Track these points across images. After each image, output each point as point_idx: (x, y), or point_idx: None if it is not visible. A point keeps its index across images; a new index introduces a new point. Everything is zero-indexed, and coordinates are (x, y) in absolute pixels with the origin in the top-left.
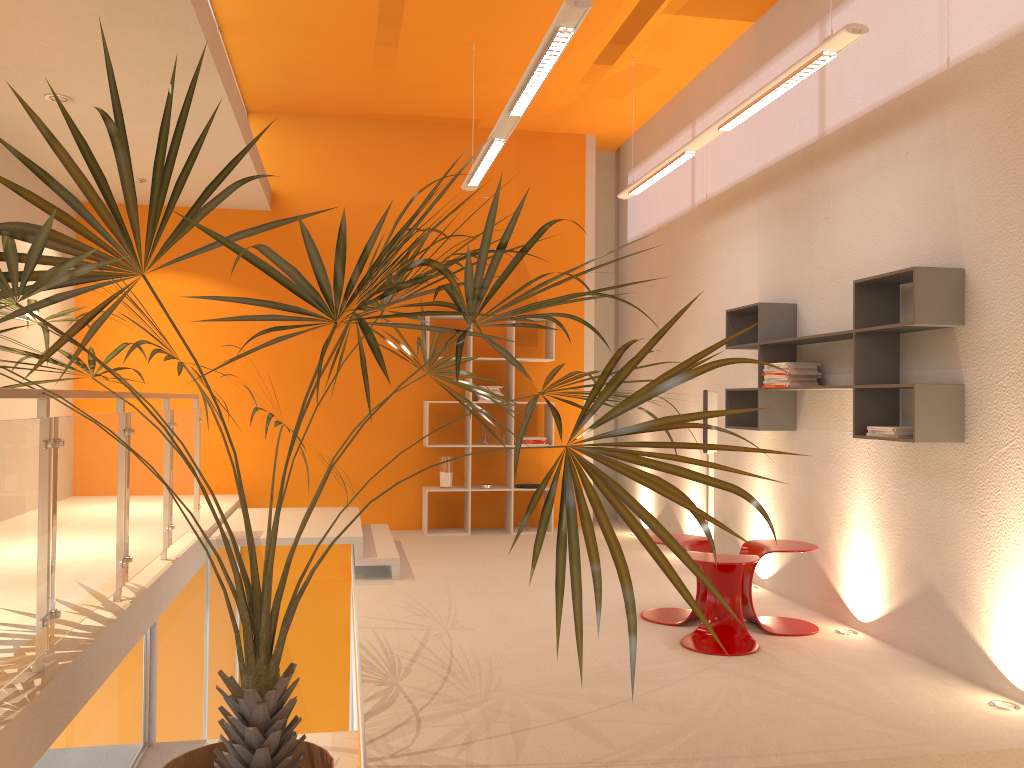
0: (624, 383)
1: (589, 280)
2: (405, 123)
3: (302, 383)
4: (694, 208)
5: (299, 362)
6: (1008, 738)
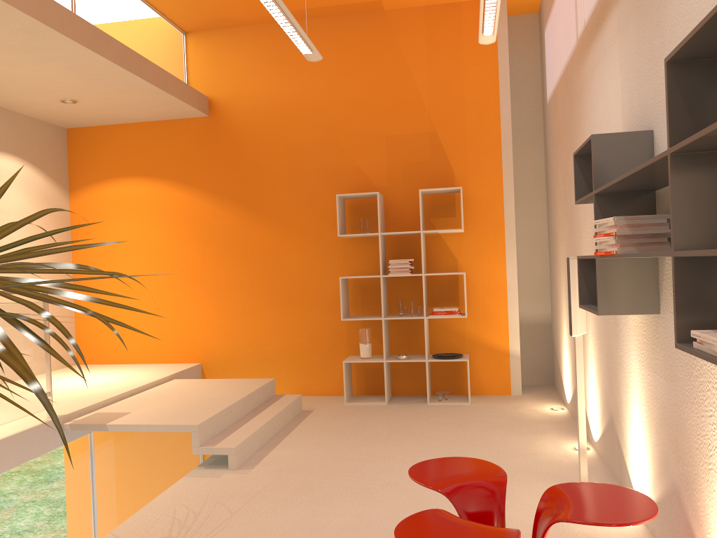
0: (551, 248)
1: (506, 146)
2: (318, 18)
3: (242, 265)
4: (578, 42)
5: (238, 247)
6: None
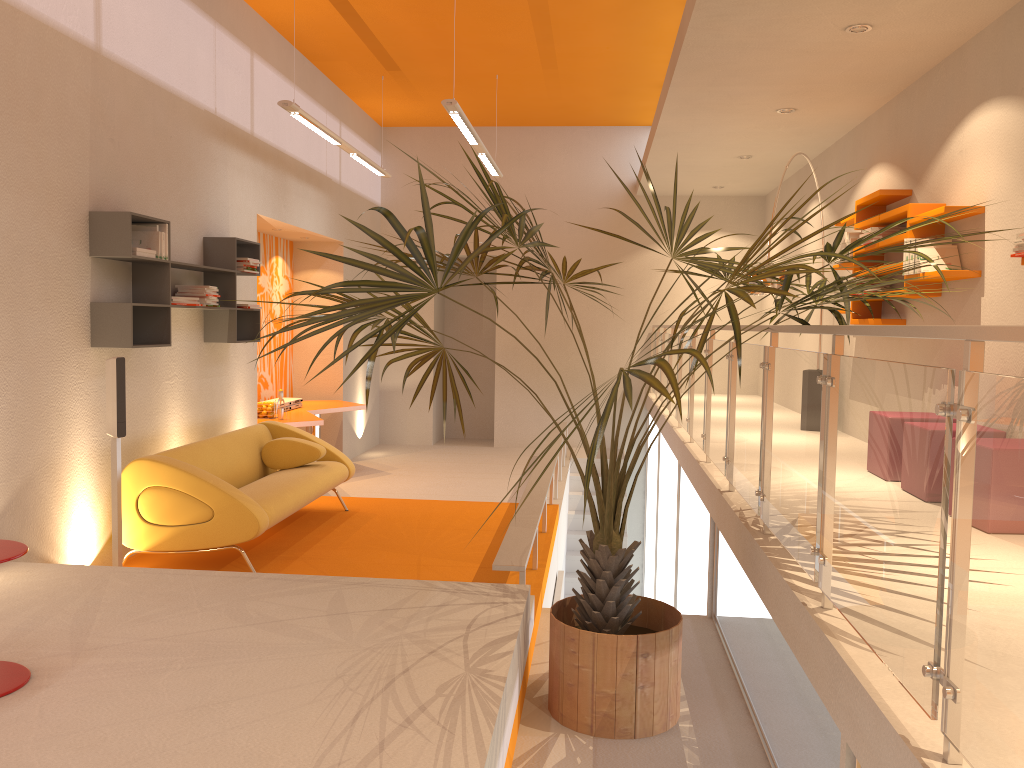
0: None
1: None
2: None
3: None
4: None
5: None
6: (56, 568)
